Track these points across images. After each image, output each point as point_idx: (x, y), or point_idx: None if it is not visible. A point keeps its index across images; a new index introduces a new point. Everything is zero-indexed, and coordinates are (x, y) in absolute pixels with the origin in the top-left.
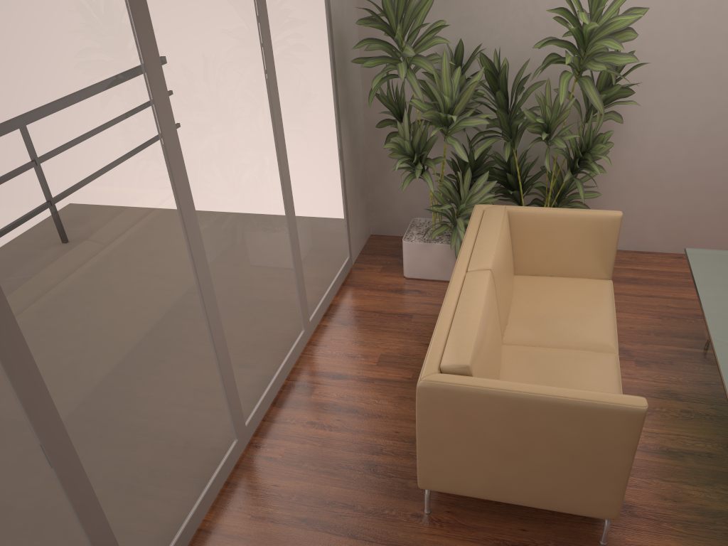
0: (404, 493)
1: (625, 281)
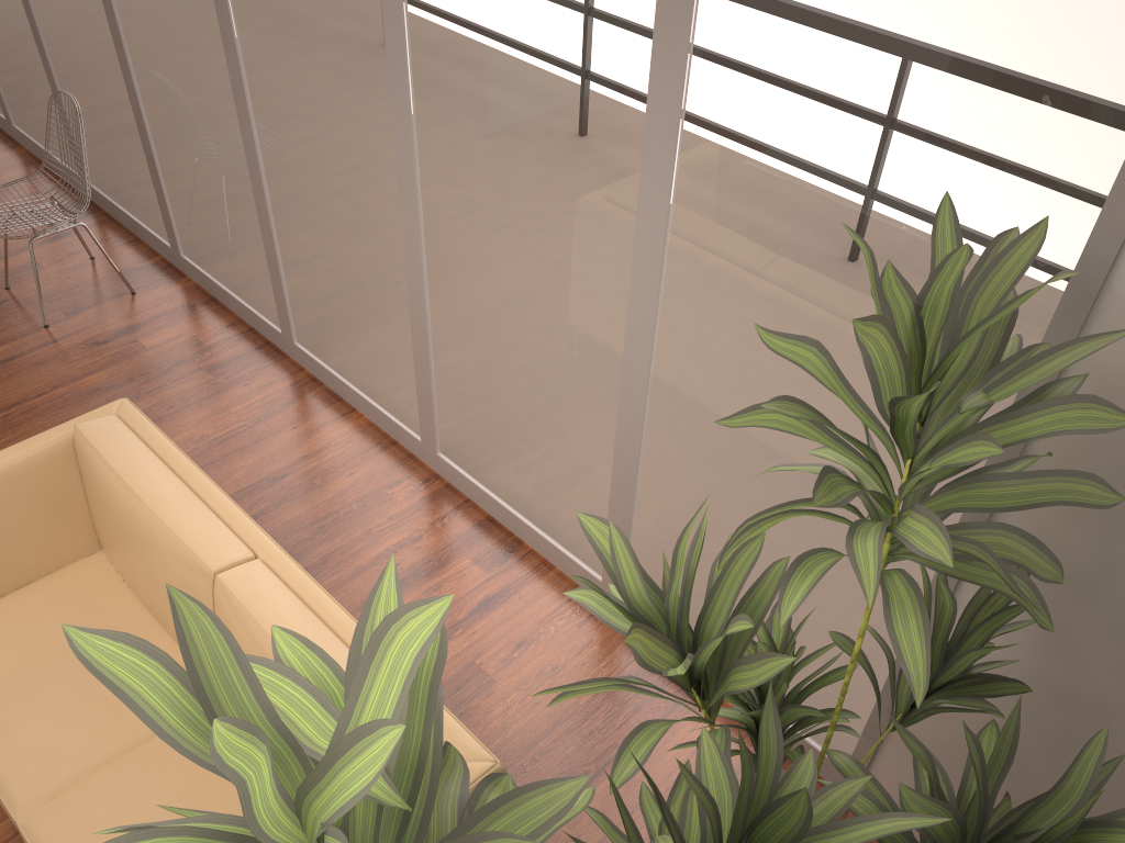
0: None
1: None
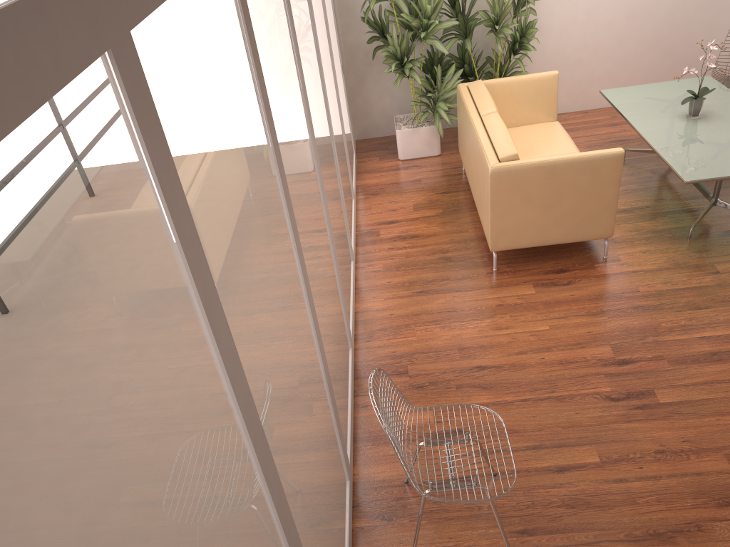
0: (475, 266)
1: None
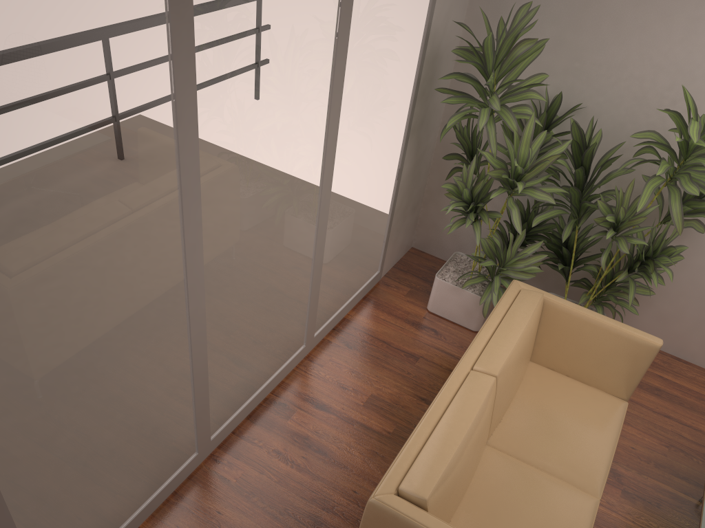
0: None
1: (648, 389)
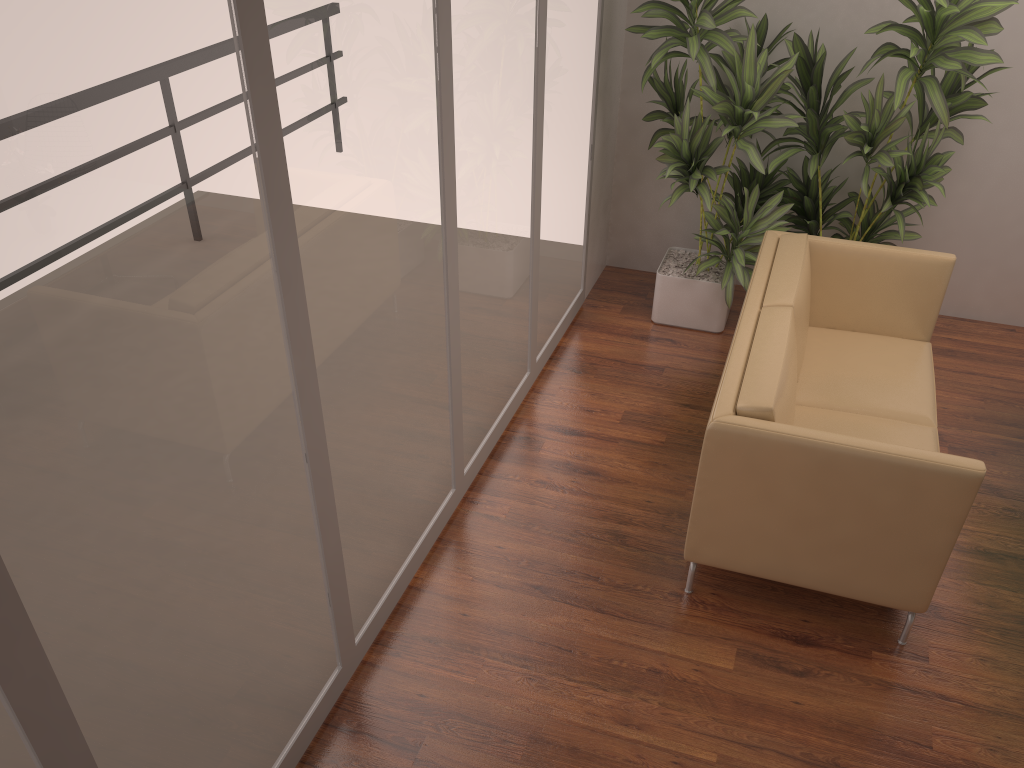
0: (659, 569)
1: (940, 352)
